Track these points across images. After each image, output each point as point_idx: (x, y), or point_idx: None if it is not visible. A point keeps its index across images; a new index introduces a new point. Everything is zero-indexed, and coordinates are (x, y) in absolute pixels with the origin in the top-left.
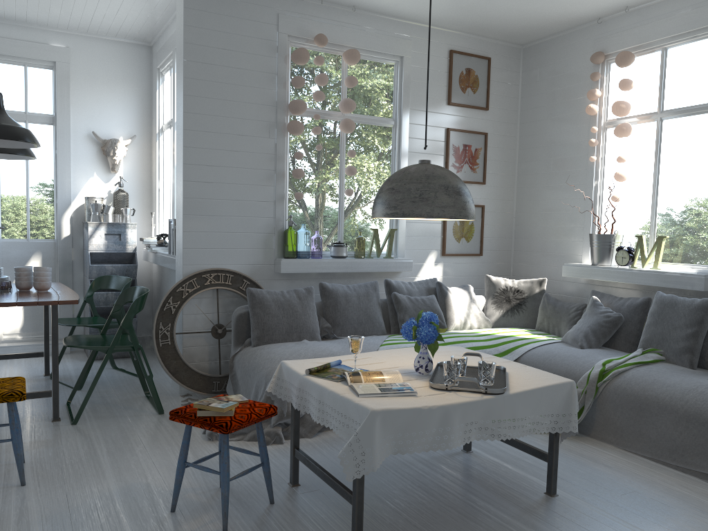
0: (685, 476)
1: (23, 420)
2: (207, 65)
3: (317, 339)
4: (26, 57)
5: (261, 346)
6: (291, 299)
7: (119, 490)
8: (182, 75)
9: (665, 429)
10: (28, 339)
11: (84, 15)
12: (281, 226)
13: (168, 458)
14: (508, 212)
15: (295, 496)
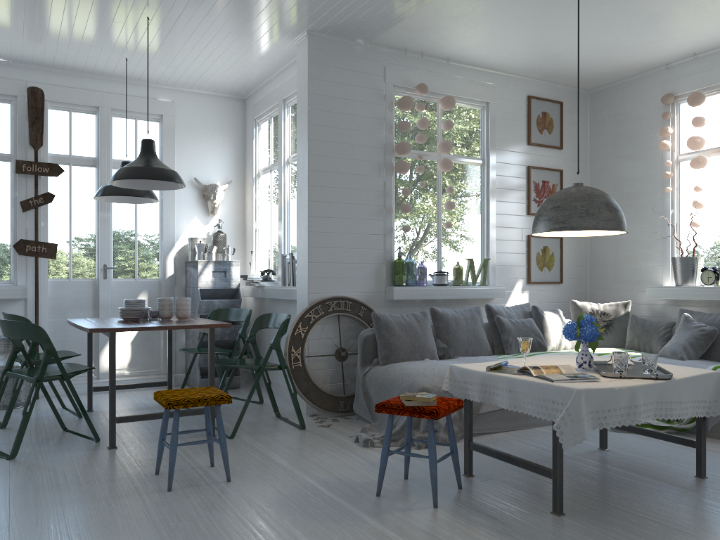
0: None
1: (181, 436)
2: (327, 112)
3: (436, 358)
4: (138, 111)
5: (390, 365)
6: (411, 322)
7: (317, 483)
8: (306, 121)
9: None
10: (135, 374)
11: (196, 72)
12: (390, 257)
13: (339, 460)
14: (583, 243)
15: (476, 483)
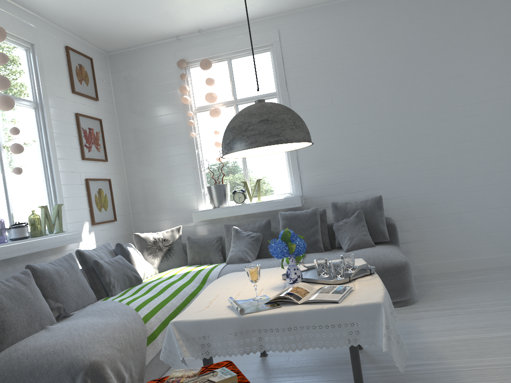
0: None
1: None
2: None
3: (55, 322)
4: None
5: (9, 349)
6: (18, 287)
7: None
8: None
9: None
10: None
11: None
12: None
13: None
14: (123, 184)
15: None
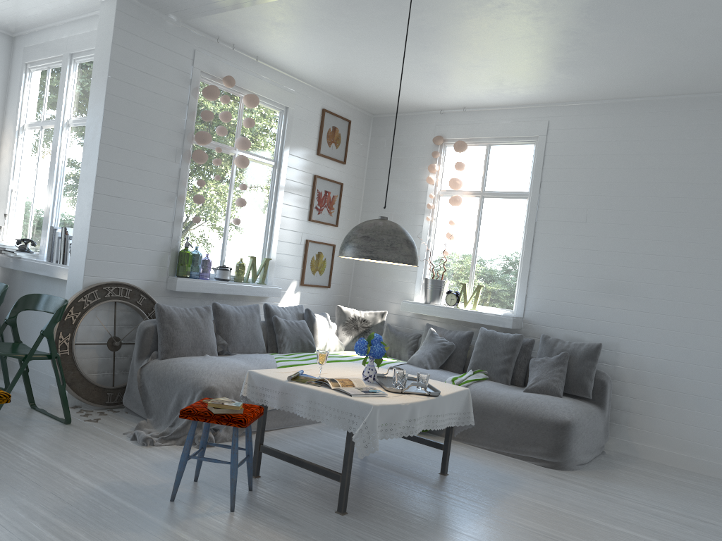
0: (515, 459)
1: None
2: (129, 85)
3: (215, 354)
4: None
5: (171, 359)
6: (195, 316)
7: (103, 488)
8: (103, 89)
9: (501, 426)
10: None
11: None
12: (177, 246)
13: (120, 461)
14: None
15: (264, 484)
